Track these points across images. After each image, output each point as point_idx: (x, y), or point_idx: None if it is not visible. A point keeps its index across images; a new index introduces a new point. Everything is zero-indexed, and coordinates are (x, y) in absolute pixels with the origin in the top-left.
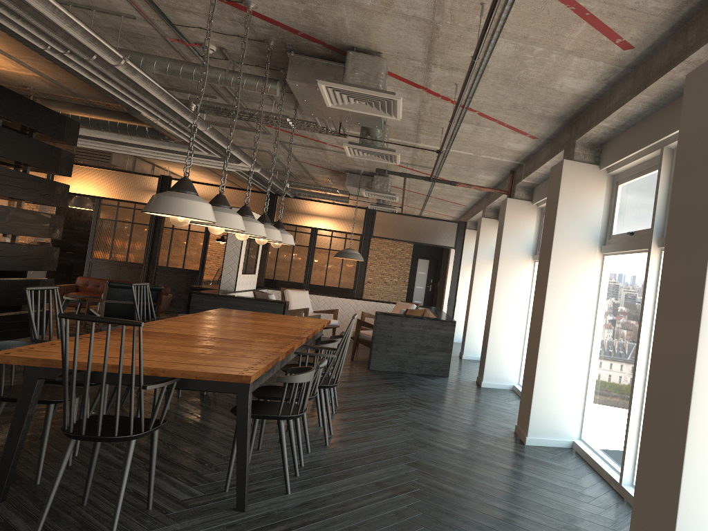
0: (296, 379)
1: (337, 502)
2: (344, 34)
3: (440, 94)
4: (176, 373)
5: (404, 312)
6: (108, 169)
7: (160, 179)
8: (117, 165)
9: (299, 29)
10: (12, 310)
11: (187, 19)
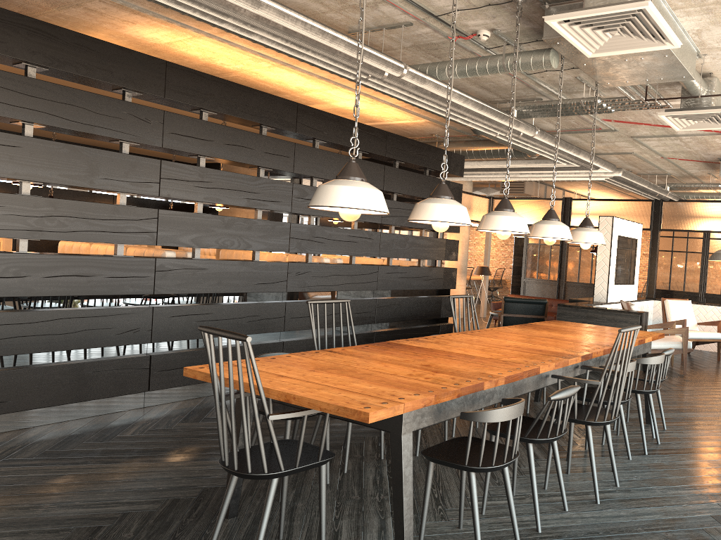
0: (482, 417)
1: None
2: None
3: None
4: (304, 402)
5: None
6: (526, 198)
7: (562, 201)
8: (530, 194)
9: None
10: (421, 324)
11: (440, 3)
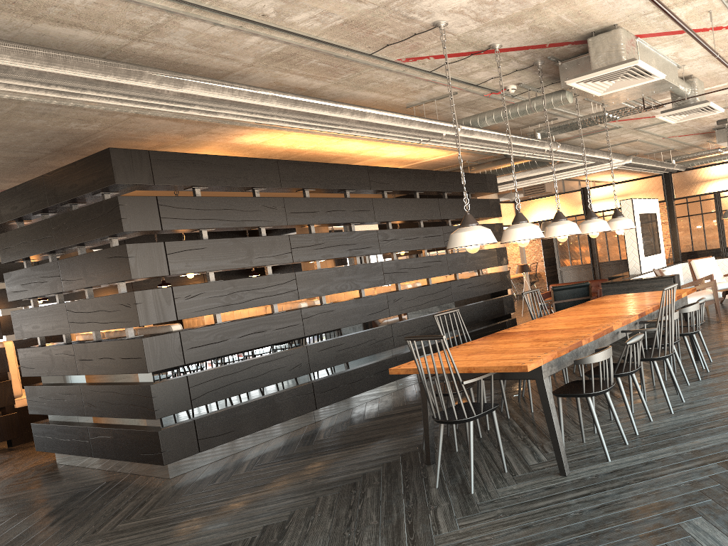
0: (588, 360)
1: (645, 470)
2: (573, 27)
3: (707, 27)
4: (481, 369)
5: None
6: (548, 196)
7: (581, 192)
8: (551, 191)
9: (543, 42)
10: (491, 323)
11: (479, 76)
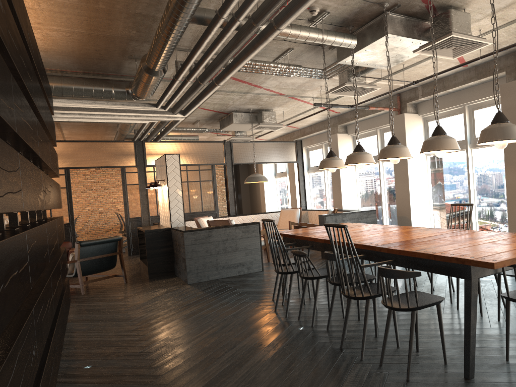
0: None
1: None
2: None
3: None
4: None
5: (332, 212)
6: None
7: None
8: None
9: None
10: None
11: None
